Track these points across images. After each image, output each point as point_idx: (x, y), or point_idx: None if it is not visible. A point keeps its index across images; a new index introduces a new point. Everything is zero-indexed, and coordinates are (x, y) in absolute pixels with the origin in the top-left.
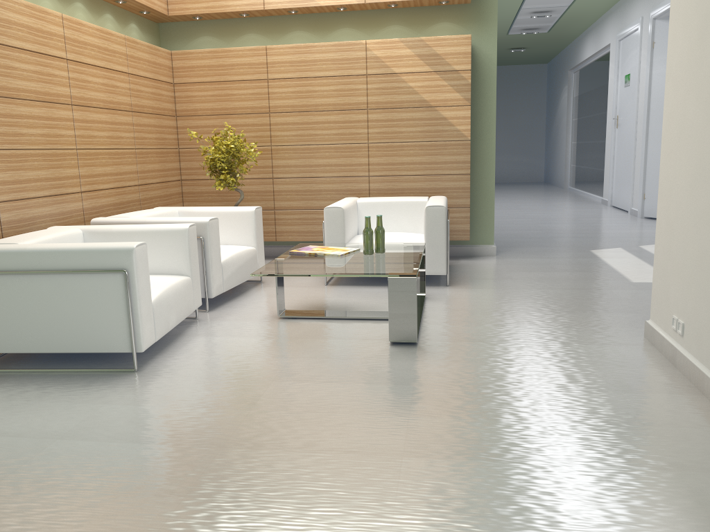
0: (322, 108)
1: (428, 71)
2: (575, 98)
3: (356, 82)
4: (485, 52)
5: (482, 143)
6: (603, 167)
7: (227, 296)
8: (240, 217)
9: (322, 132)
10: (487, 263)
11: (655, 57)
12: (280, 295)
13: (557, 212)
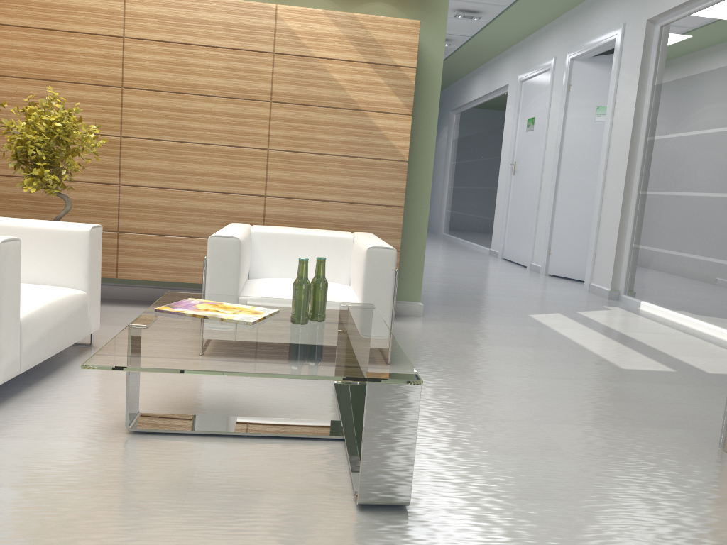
0: (205, 91)
1: (360, 61)
2: (456, 140)
3: (257, 61)
4: (430, 51)
5: (417, 168)
6: (490, 215)
7: (28, 376)
8: (64, 239)
9: (201, 126)
10: (419, 328)
11: (571, 101)
12: (133, 389)
13: (451, 261)
